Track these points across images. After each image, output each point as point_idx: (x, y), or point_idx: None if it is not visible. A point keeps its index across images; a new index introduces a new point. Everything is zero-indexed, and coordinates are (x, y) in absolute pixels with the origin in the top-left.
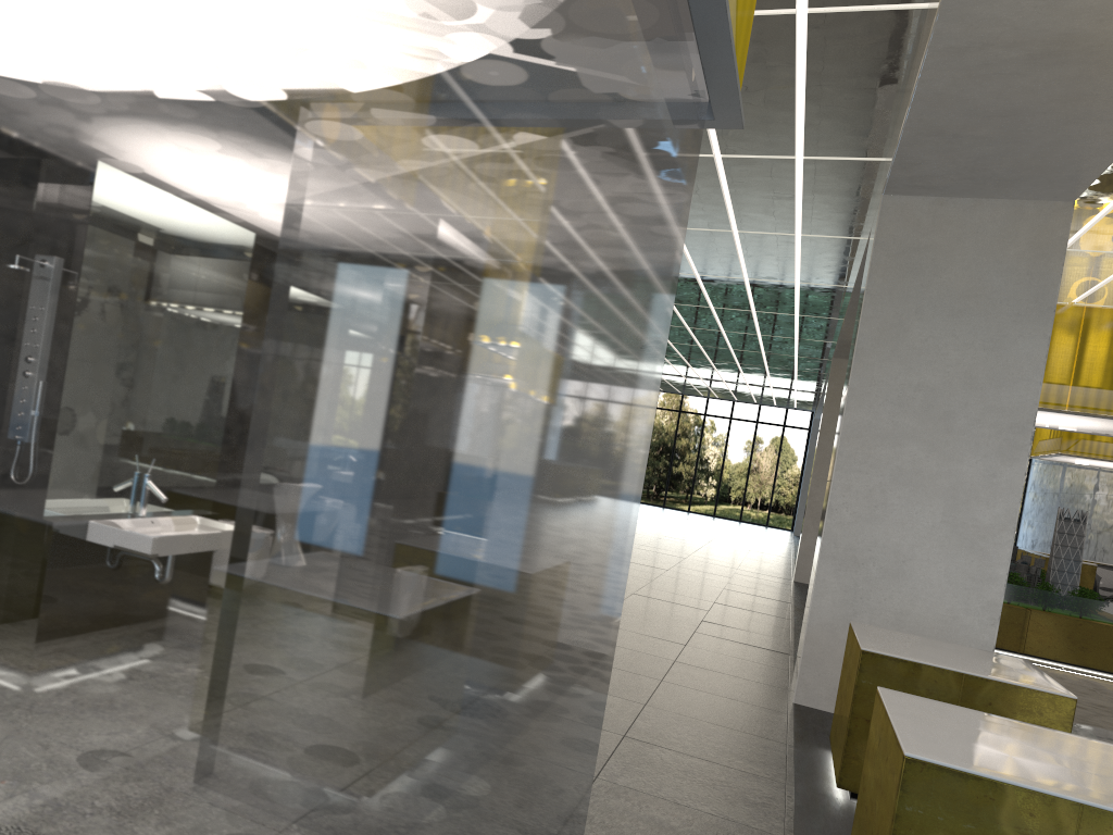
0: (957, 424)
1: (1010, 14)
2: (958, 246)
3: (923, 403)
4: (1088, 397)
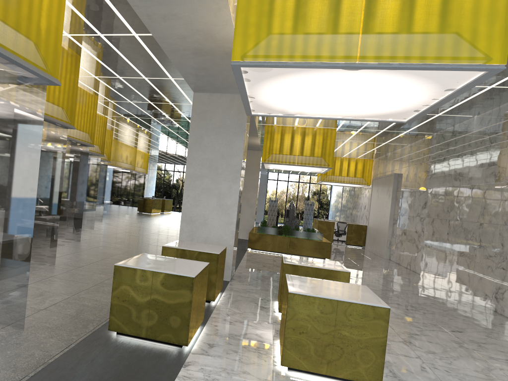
0: (219, 171)
1: (176, 42)
2: (216, 110)
3: (209, 165)
4: (302, 159)
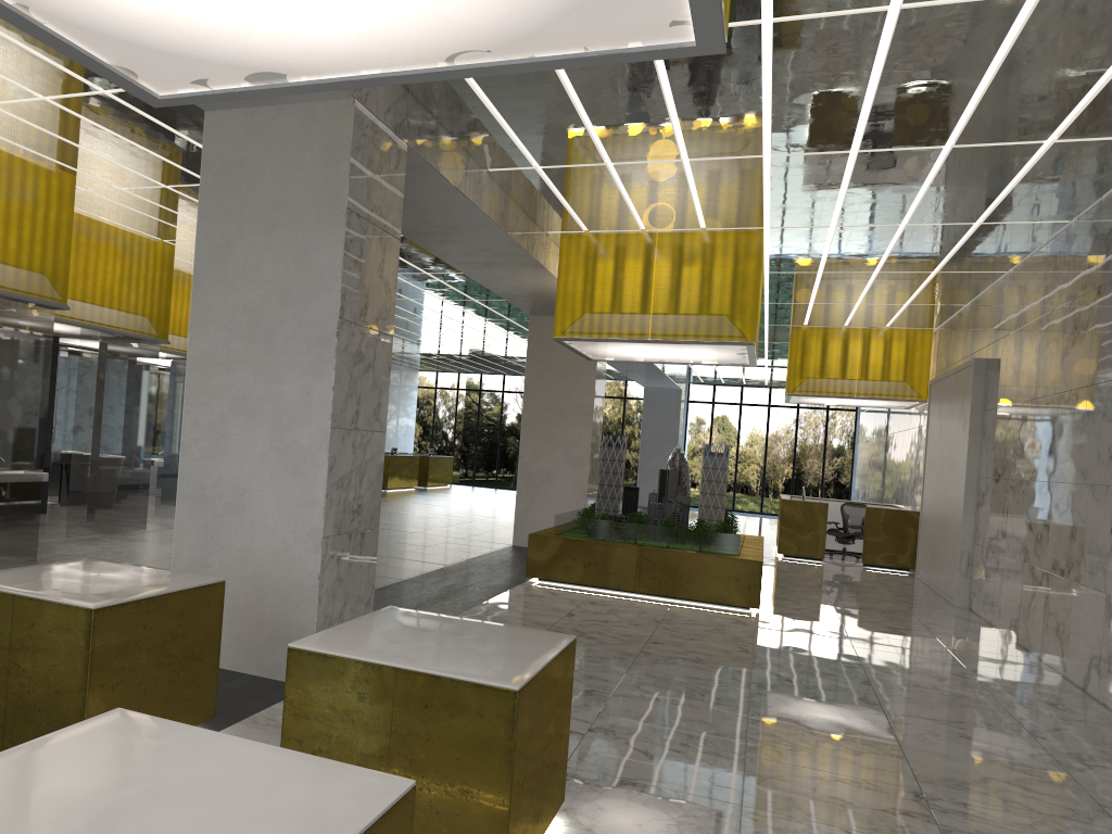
0: (277, 343)
1: None
2: (267, 157)
3: (249, 325)
4: (667, 324)
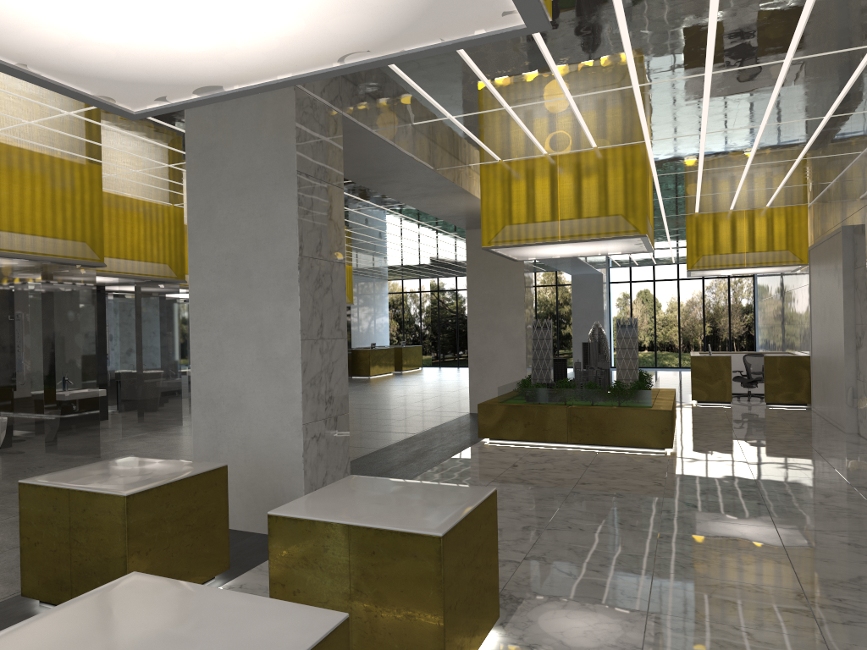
0: (254, 279)
1: None
2: (233, 138)
3: (232, 268)
4: (573, 227)
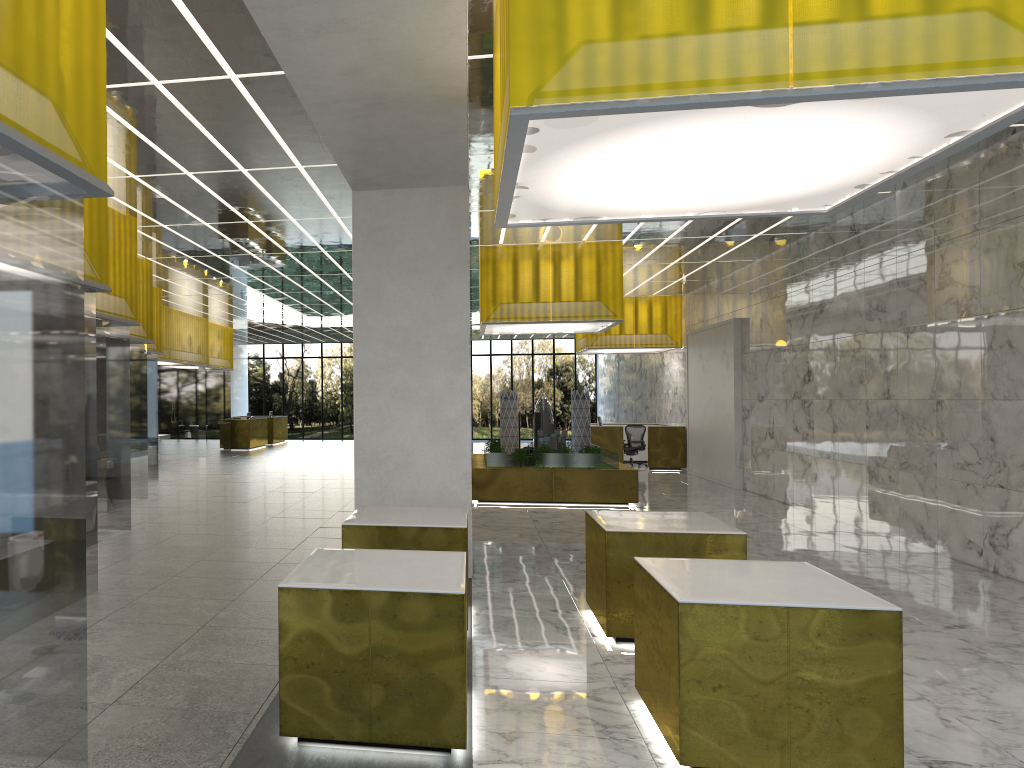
0: (424, 351)
1: (334, 84)
2: (405, 223)
3: (402, 339)
4: (563, 309)
